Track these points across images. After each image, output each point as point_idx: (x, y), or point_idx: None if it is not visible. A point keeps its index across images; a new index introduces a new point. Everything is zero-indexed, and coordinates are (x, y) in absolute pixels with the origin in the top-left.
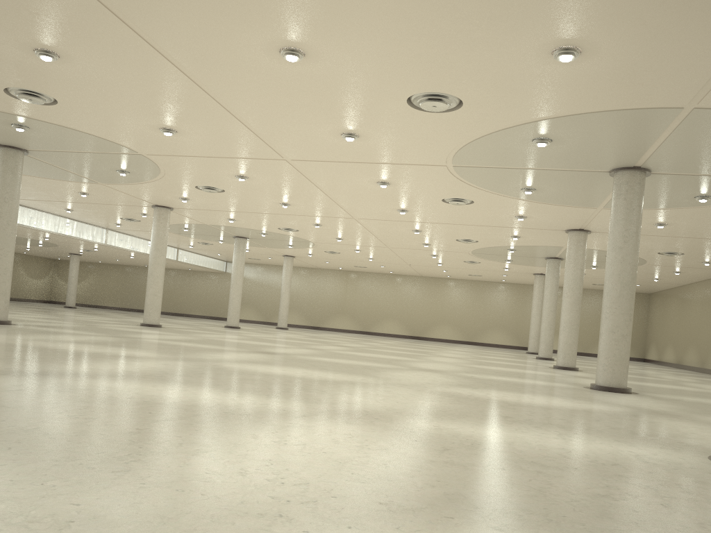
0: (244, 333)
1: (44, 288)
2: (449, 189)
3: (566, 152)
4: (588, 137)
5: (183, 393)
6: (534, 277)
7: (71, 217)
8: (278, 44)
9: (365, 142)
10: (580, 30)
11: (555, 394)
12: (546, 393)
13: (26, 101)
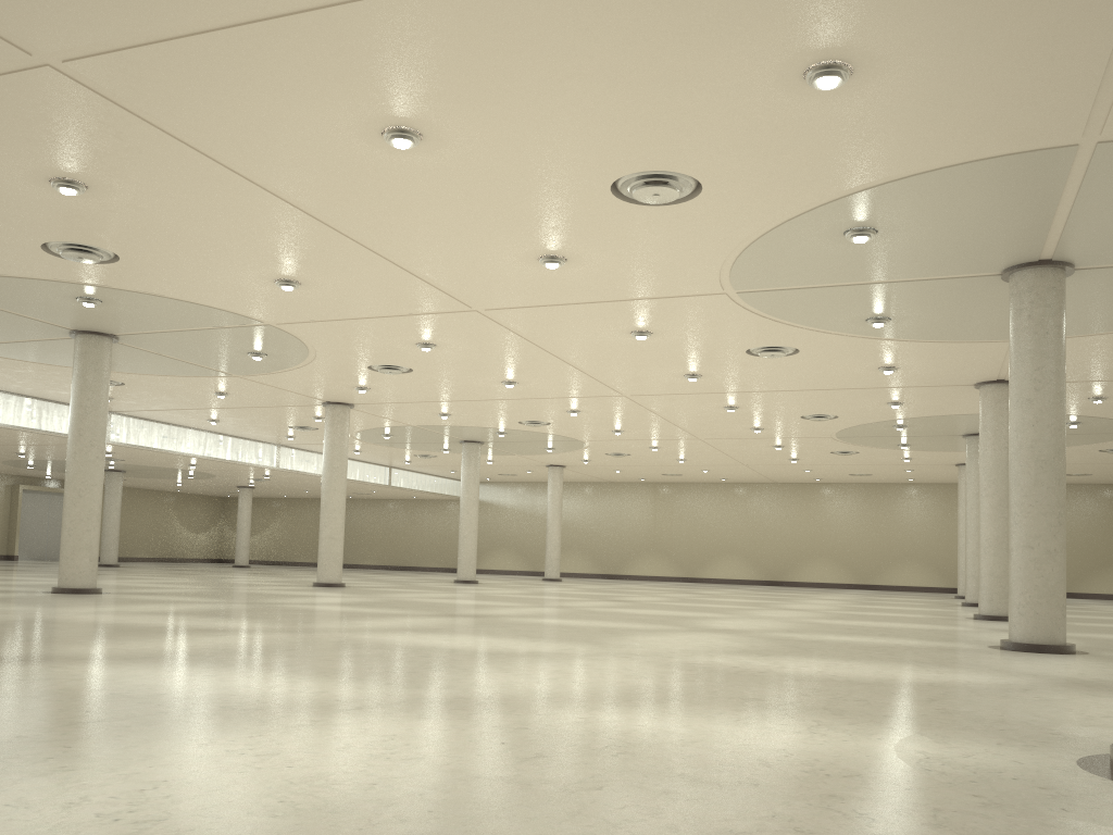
0: (472, 589)
1: (210, 540)
2: (749, 332)
3: (911, 247)
4: (935, 216)
5: (201, 680)
6: (958, 471)
7: (223, 431)
8: (375, 124)
9: (581, 268)
10: (833, 30)
11: (912, 660)
12: (896, 658)
13: (75, 261)
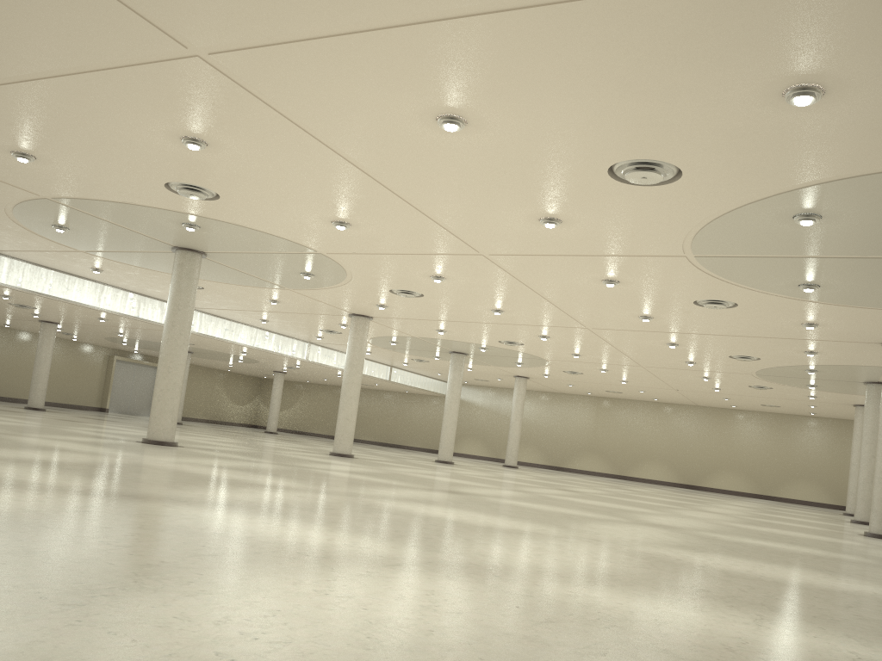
0: (451, 469)
1: (248, 410)
2: (699, 287)
3: (848, 232)
4: (873, 209)
5: (275, 528)
6: (855, 410)
7: (269, 329)
8: (432, 112)
9: (572, 229)
10: (814, 60)
11: (822, 568)
12: (808, 565)
13: (187, 197)
